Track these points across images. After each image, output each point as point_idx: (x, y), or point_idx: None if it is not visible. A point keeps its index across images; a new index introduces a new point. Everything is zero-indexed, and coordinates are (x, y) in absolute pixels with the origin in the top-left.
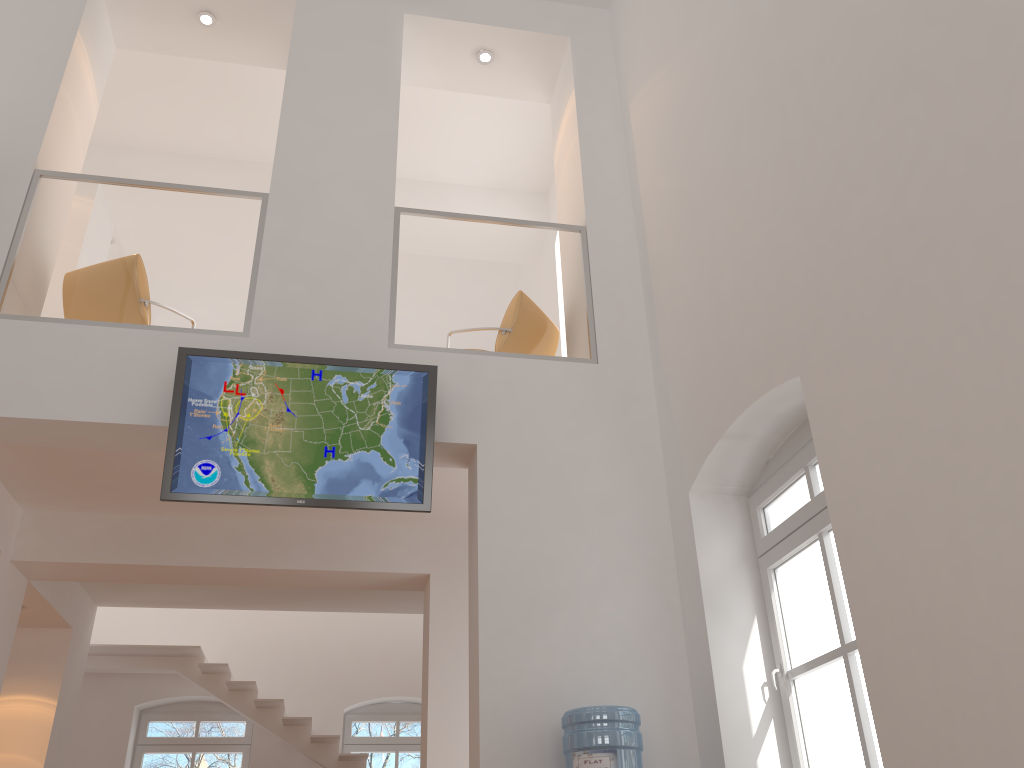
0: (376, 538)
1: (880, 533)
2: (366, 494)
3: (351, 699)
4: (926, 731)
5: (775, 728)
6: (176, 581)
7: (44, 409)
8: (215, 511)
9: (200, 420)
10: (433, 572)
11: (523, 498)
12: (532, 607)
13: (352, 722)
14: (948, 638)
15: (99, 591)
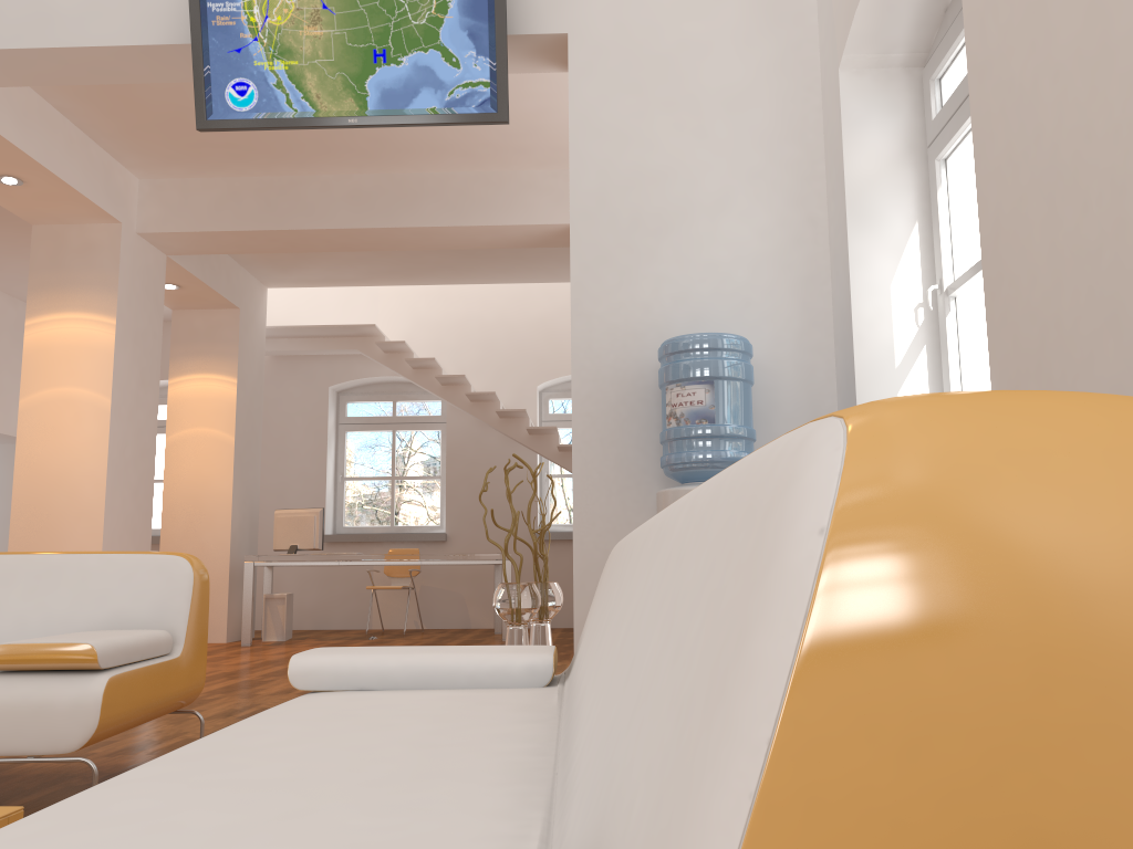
0: (516, 187)
1: (1014, 46)
2: (428, 106)
3: (544, 376)
4: (1034, 311)
5: (927, 356)
6: (311, 249)
7: (63, 36)
8: (332, 166)
9: (225, 30)
10: None
11: (627, 99)
12: (636, 231)
13: (549, 400)
14: (1070, 175)
15: (261, 271)
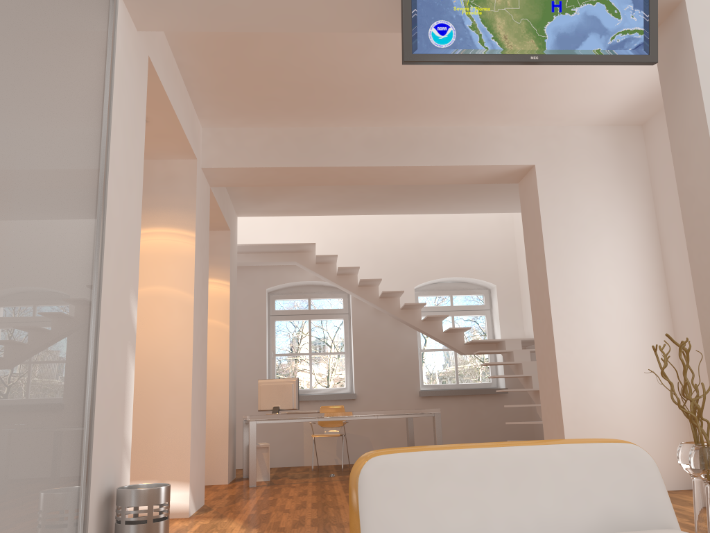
0: (486, 138)
1: None
2: (594, 48)
3: (418, 280)
4: None
5: None
6: (323, 183)
7: None
8: (356, 120)
9: None
10: (537, 164)
11: None
12: None
13: (418, 297)
14: None
15: (242, 203)
